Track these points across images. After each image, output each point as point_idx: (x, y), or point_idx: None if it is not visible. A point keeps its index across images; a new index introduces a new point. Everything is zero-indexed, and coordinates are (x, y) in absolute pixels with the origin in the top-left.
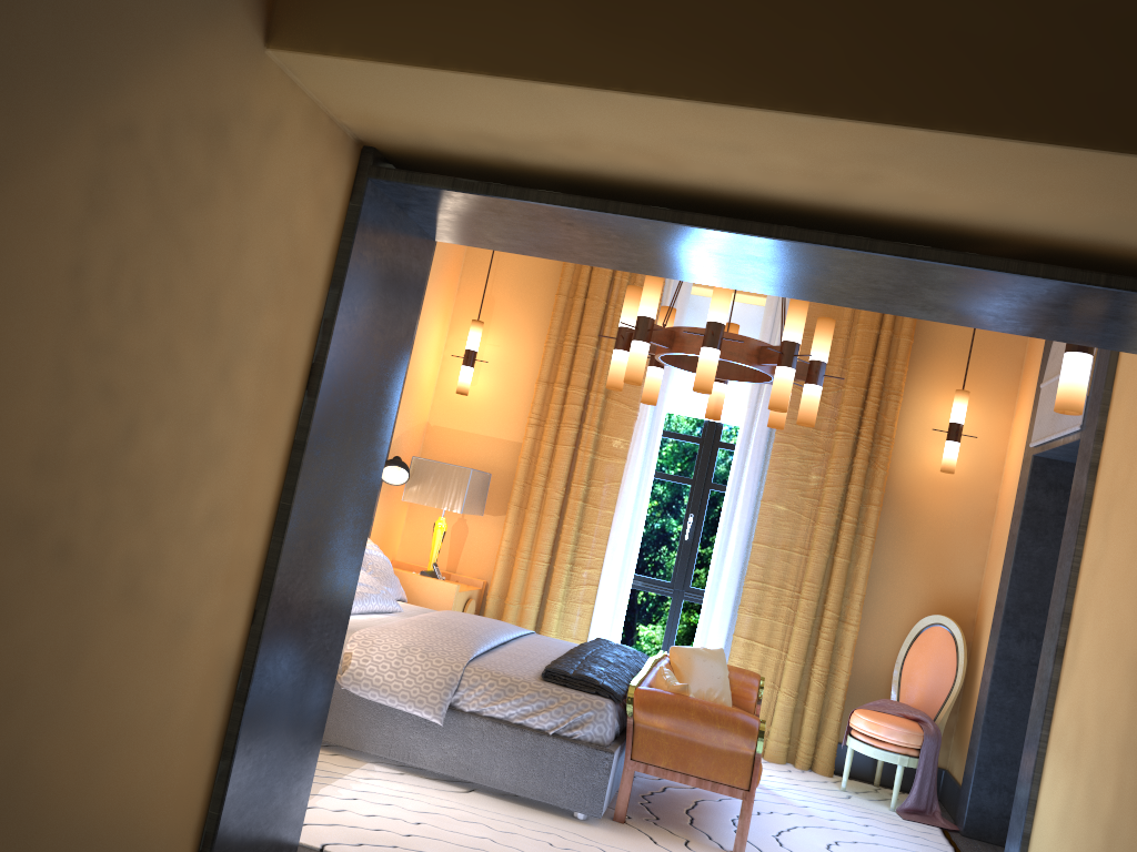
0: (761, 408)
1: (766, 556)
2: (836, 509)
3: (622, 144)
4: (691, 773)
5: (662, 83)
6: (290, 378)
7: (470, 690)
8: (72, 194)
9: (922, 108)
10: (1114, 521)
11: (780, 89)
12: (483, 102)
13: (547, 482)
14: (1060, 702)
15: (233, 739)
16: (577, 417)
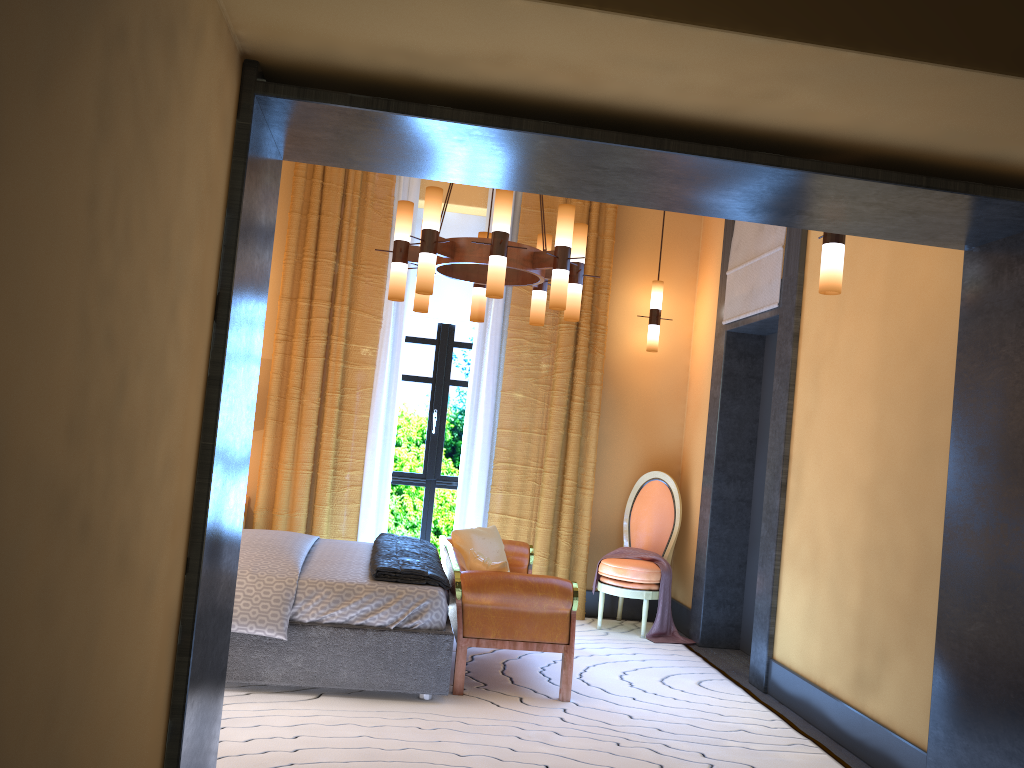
0: (493, 309)
1: (511, 439)
2: (567, 392)
3: (552, 62)
4: (518, 639)
5: (631, 2)
6: (206, 311)
7: (307, 602)
8: (89, 110)
9: (855, 32)
10: (824, 378)
11: (737, 11)
12: (429, 15)
13: (302, 394)
14: (789, 527)
15: (182, 695)
16: (325, 330)
